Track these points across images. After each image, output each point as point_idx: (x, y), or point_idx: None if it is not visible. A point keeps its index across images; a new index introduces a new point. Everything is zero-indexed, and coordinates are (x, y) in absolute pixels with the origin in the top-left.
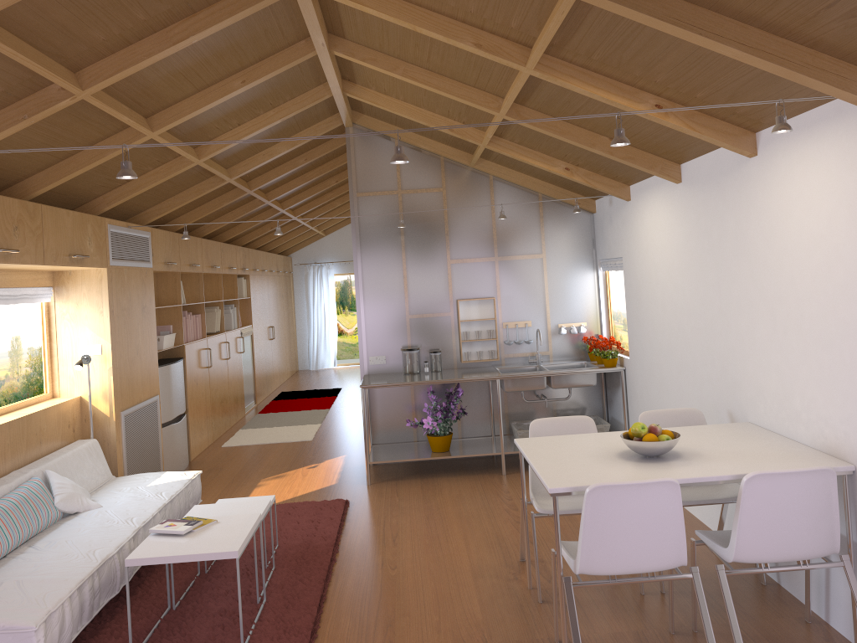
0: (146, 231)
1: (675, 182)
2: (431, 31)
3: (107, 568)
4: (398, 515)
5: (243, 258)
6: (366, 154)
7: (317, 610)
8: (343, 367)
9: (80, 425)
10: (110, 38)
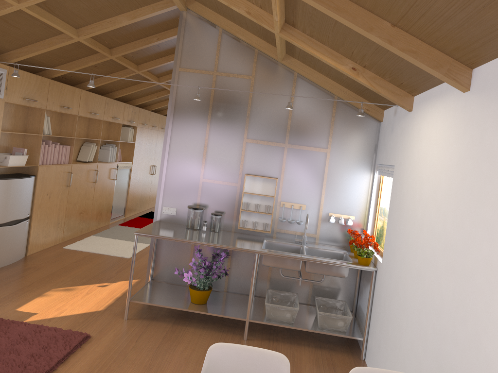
0: (1, 68)
1: (462, 89)
2: None
3: None
4: (114, 369)
5: (133, 114)
6: (193, 36)
7: None
8: None
9: None
10: None
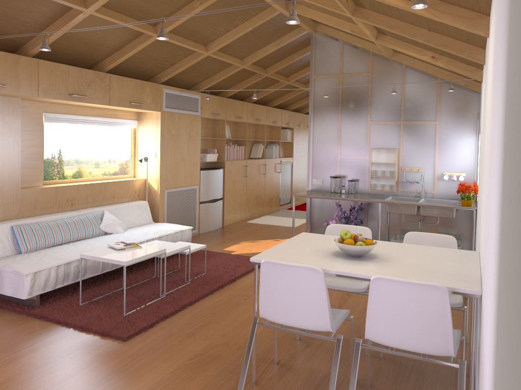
0: (197, 94)
1: (482, 63)
2: None
3: (93, 260)
4: None
5: (289, 117)
6: (322, 50)
7: (179, 308)
8: None
9: (144, 193)
10: None
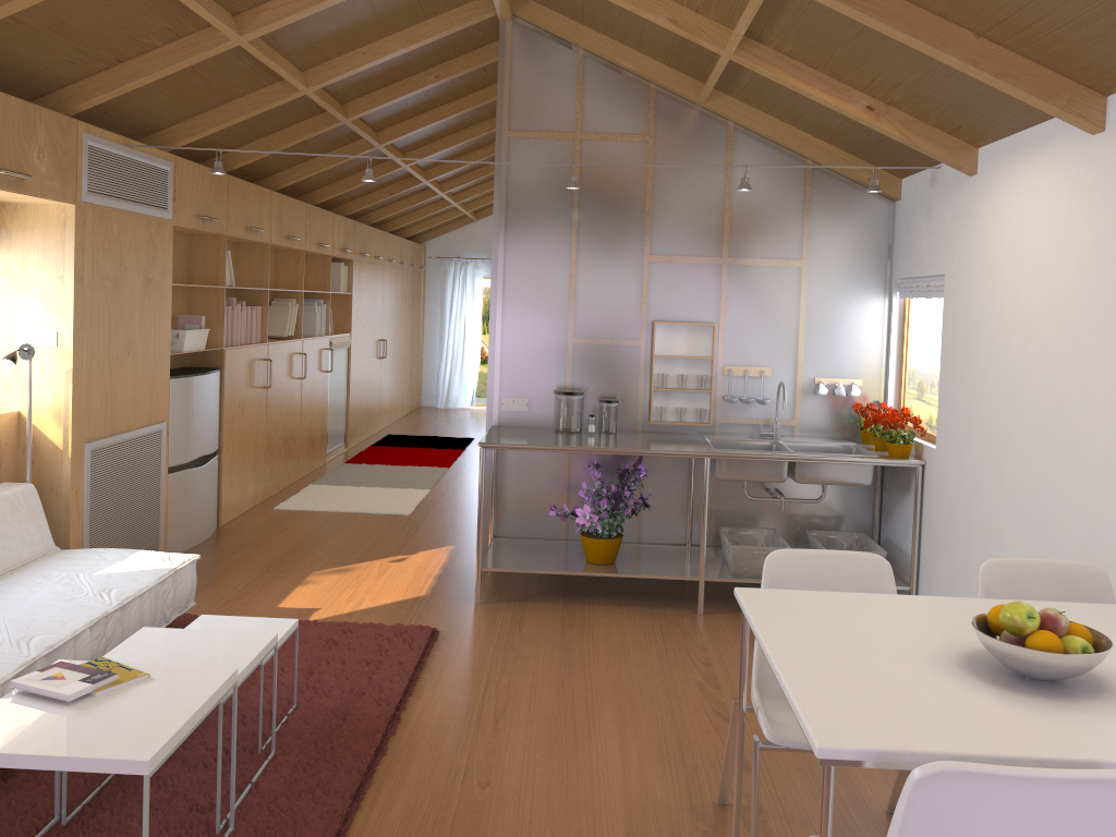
0: (165, 159)
1: (1091, 130)
2: None
3: None
4: (514, 670)
5: (345, 234)
6: (530, 68)
7: None
8: (484, 408)
9: (15, 459)
10: None
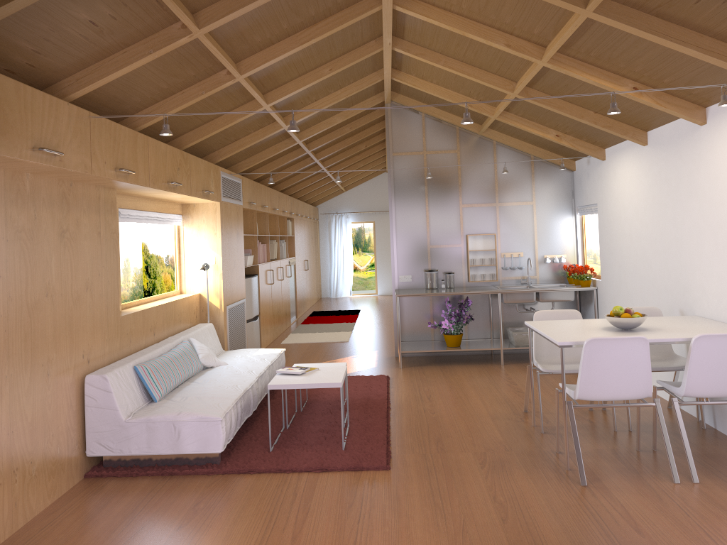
0: (239, 178)
1: (643, 144)
2: (475, 35)
3: (246, 396)
4: (428, 385)
5: (290, 205)
6: (400, 124)
7: (386, 432)
8: (357, 296)
9: (199, 314)
10: (263, 40)
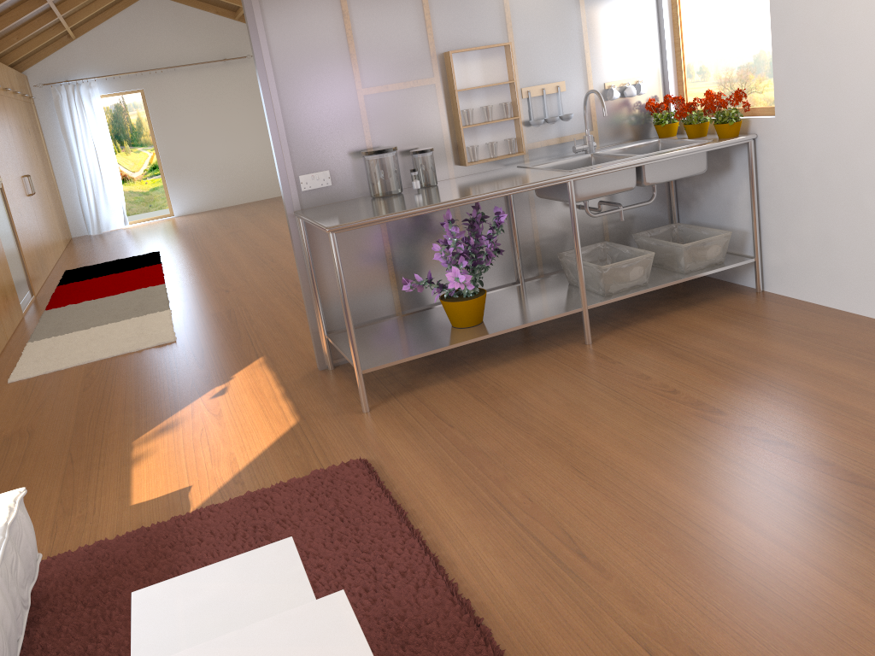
0: None
1: None
2: None
3: None
4: (507, 475)
5: None
6: None
7: None
8: (138, 224)
9: None
10: None
